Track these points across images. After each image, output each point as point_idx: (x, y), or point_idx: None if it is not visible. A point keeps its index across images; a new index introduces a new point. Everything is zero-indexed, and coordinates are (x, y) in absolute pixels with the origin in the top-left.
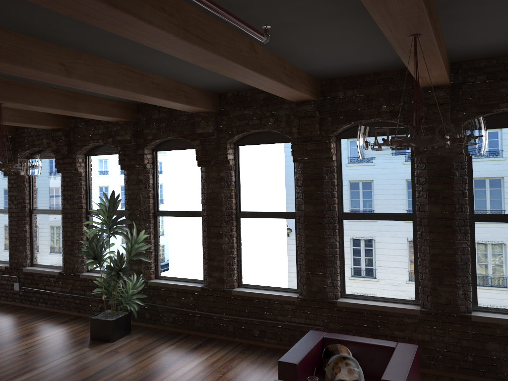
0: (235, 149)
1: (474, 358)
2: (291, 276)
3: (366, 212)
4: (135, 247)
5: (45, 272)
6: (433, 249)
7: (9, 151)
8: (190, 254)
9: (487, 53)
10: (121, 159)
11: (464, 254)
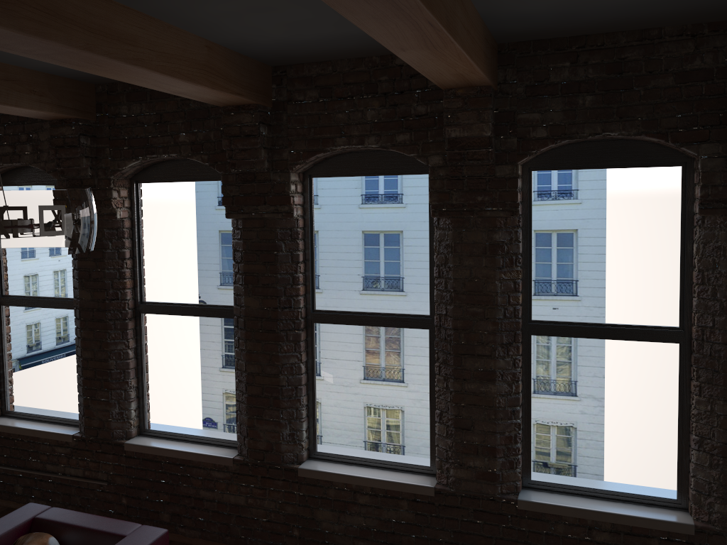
0: None
1: (301, 532)
2: (74, 400)
3: (175, 302)
4: None
5: None
6: (251, 366)
7: None
8: None
9: (308, 54)
10: None
11: (293, 373)
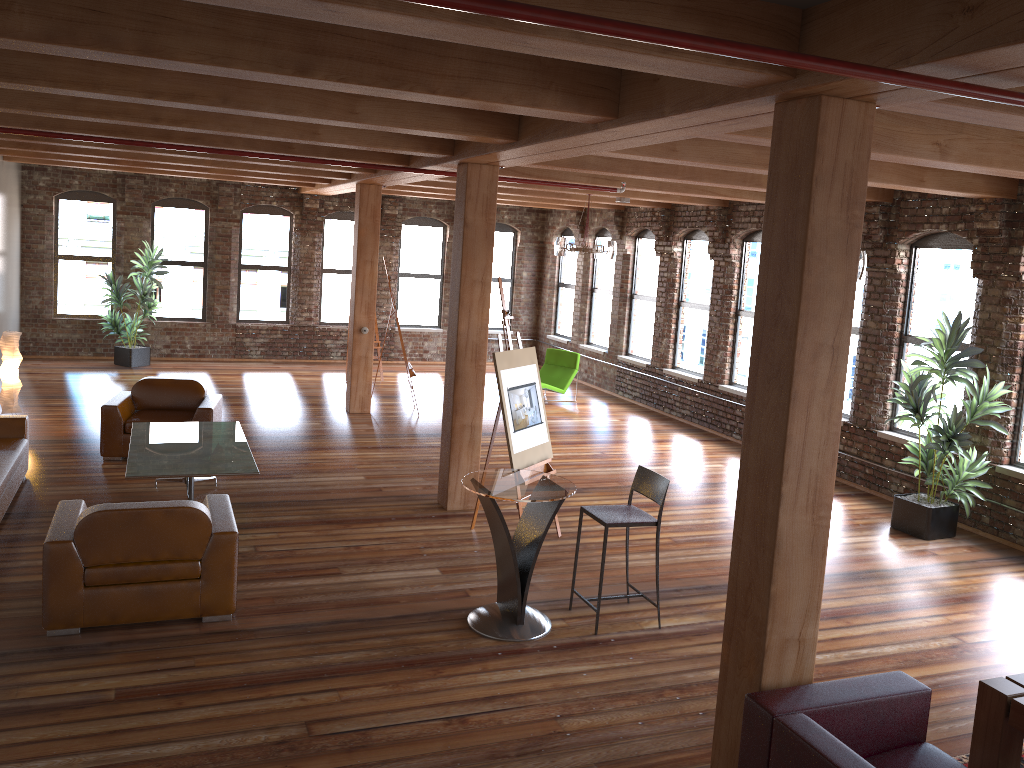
0: None
1: None
2: None
3: None
4: (983, 406)
5: None
6: None
7: None
8: None
9: None
10: (975, 260)
11: None
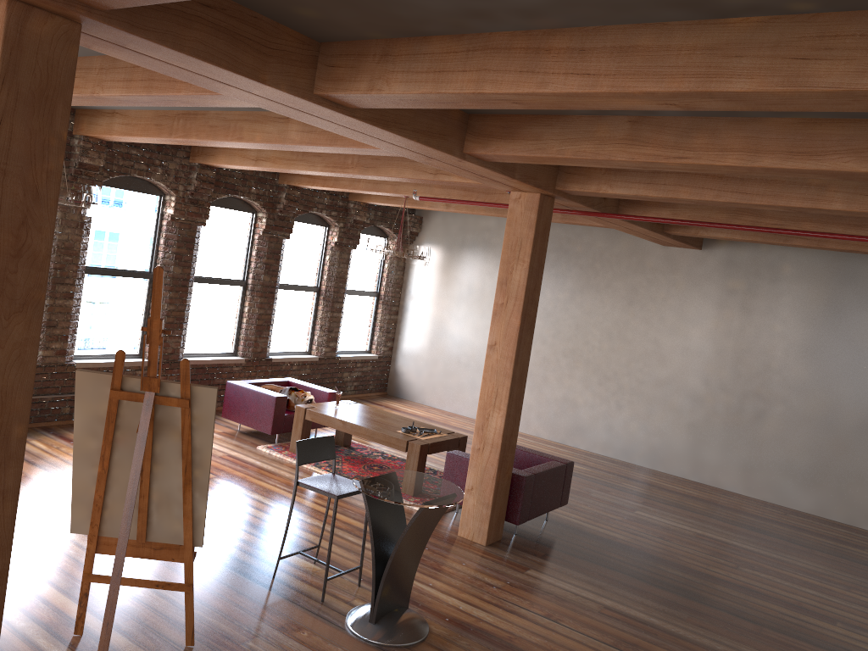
0: None
1: None
2: (135, 341)
3: (211, 276)
4: None
5: None
6: (261, 310)
7: None
8: None
9: None
10: None
11: (274, 313)
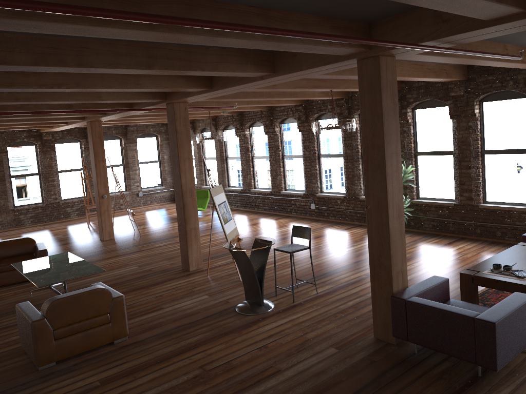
0: (480, 105)
1: None
2: None
3: None
4: (405, 176)
5: (333, 196)
6: None
7: (303, 115)
8: (444, 181)
9: None
10: None
11: None
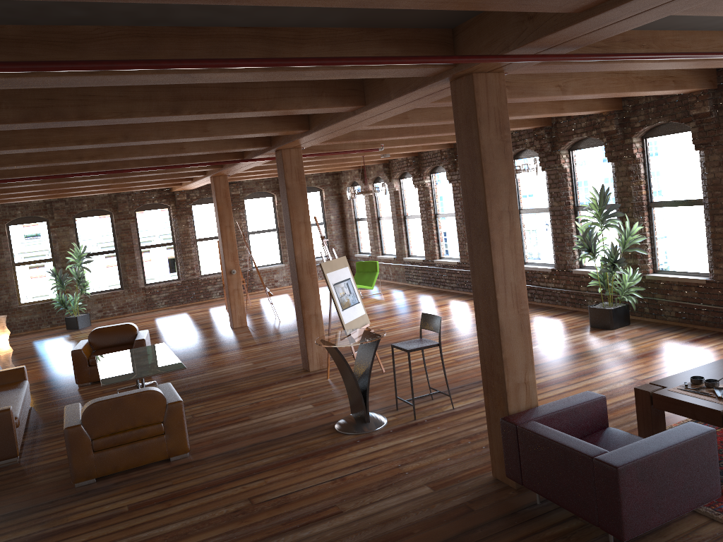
0: None
1: None
2: None
3: None
4: (628, 239)
5: (537, 269)
6: None
7: None
8: (692, 246)
9: None
10: (607, 151)
11: None
